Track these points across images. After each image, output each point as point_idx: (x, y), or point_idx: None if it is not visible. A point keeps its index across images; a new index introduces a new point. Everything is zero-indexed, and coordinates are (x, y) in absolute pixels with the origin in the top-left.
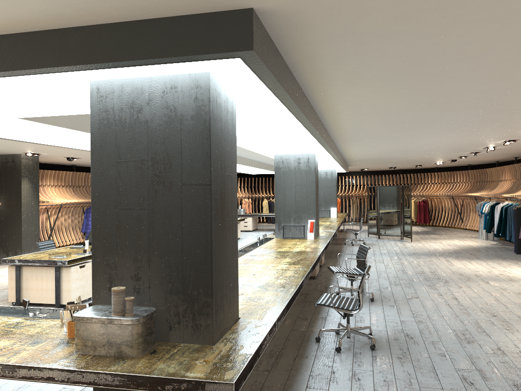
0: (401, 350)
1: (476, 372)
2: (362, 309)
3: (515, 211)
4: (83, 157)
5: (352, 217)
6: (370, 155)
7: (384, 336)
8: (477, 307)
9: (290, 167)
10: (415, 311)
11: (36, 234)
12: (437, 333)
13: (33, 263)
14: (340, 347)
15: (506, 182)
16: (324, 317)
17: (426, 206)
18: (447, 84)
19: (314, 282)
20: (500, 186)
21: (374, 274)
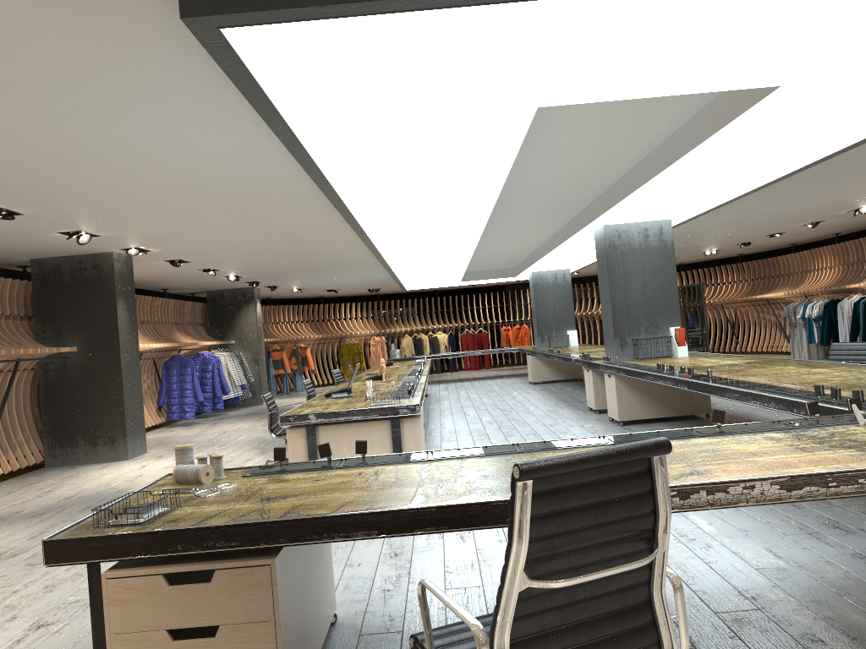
0: None
1: None
2: None
3: None
4: (200, 259)
5: None
6: None
7: None
8: None
9: (632, 244)
10: None
11: (139, 404)
12: None
13: (349, 416)
14: None
15: (825, 271)
16: None
17: None
18: None
19: None
20: (812, 278)
21: None
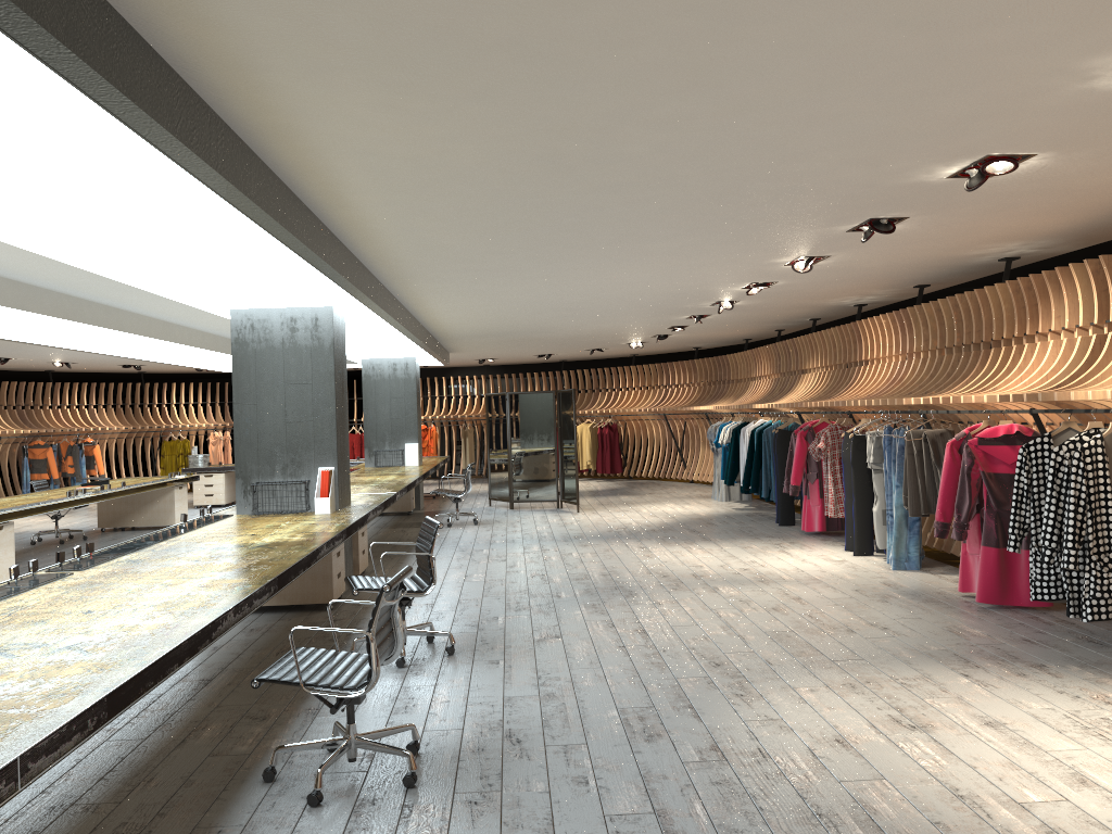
0: (482, 780)
1: (653, 819)
2: (419, 678)
3: (777, 436)
4: None
5: (465, 465)
6: (481, 320)
7: (452, 744)
8: (684, 648)
9: (271, 341)
10: (546, 671)
11: None
12: (583, 723)
13: None
14: (320, 793)
15: (763, 380)
16: (317, 708)
17: (614, 437)
18: (574, 92)
19: (327, 617)
20: (753, 389)
21: (478, 587)
